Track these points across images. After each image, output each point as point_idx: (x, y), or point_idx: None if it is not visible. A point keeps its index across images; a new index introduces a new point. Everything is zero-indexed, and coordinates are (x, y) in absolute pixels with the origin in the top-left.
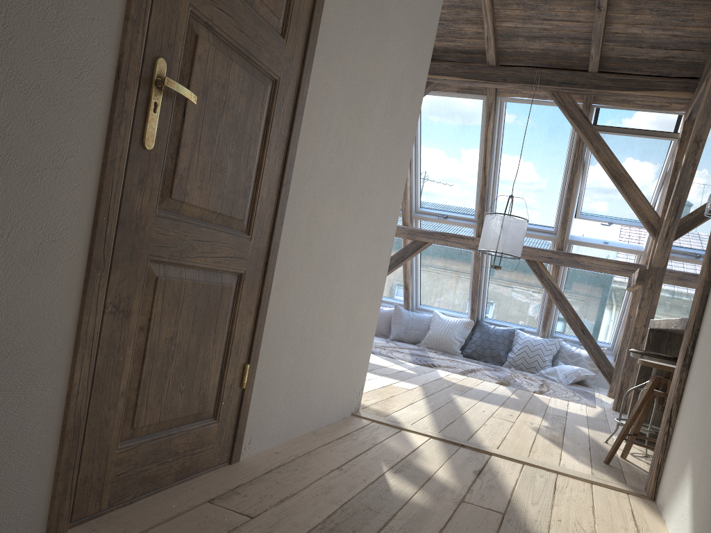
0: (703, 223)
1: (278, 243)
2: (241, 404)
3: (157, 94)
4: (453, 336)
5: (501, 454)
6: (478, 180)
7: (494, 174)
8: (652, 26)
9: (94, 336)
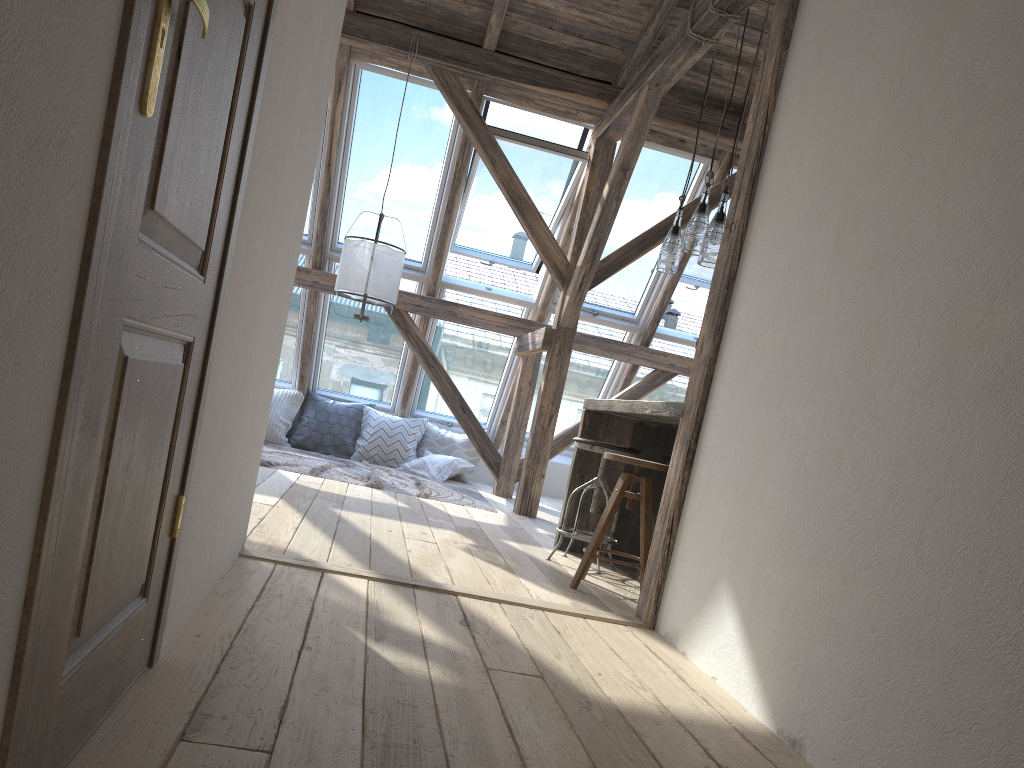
0: None
1: (225, 290)
2: (169, 564)
3: (167, 11)
4: (275, 416)
5: (469, 593)
6: (315, 182)
7: (341, 176)
8: (569, 3)
9: (66, 478)
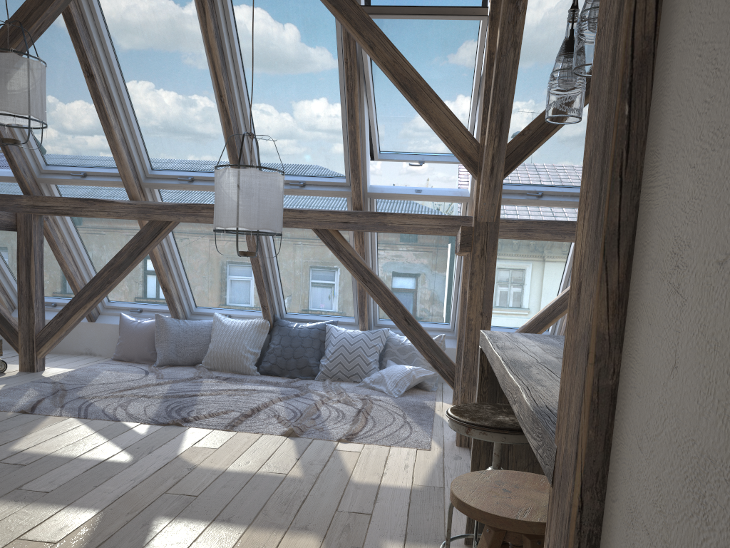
0: (541, 148)
1: None
2: None
3: None
4: (243, 347)
5: None
6: (220, 117)
7: (242, 106)
8: None
9: None
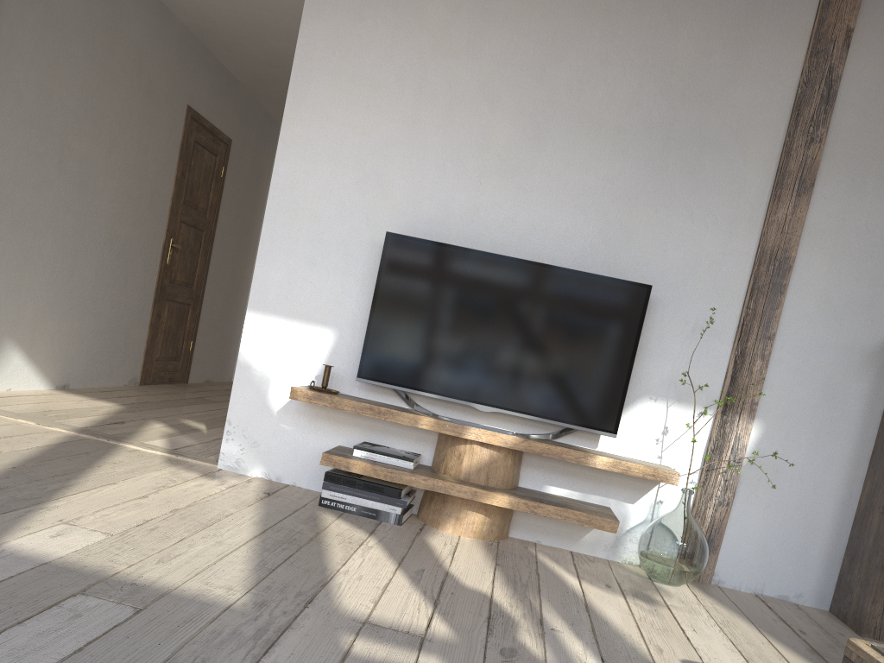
0: None
1: None
2: None
3: None
4: None
5: (64, 424)
6: None
7: None
8: None
9: None
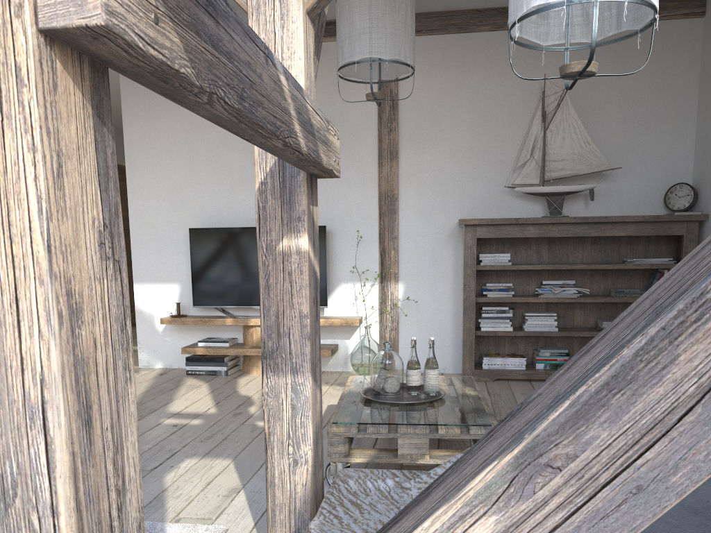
0: None
1: None
2: None
3: None
4: None
5: None
6: None
7: None
8: None
9: None
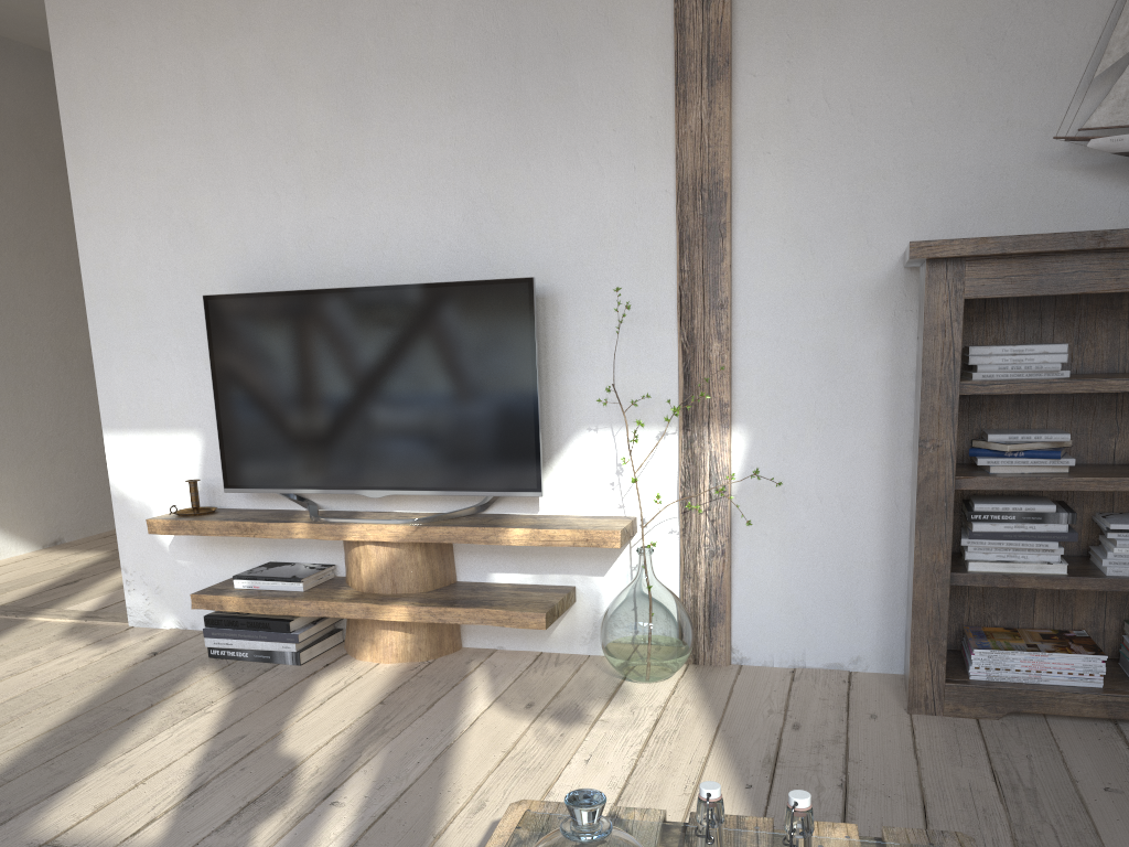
0: None
1: None
2: None
3: None
4: None
5: None
6: None
7: None
8: None
9: None
